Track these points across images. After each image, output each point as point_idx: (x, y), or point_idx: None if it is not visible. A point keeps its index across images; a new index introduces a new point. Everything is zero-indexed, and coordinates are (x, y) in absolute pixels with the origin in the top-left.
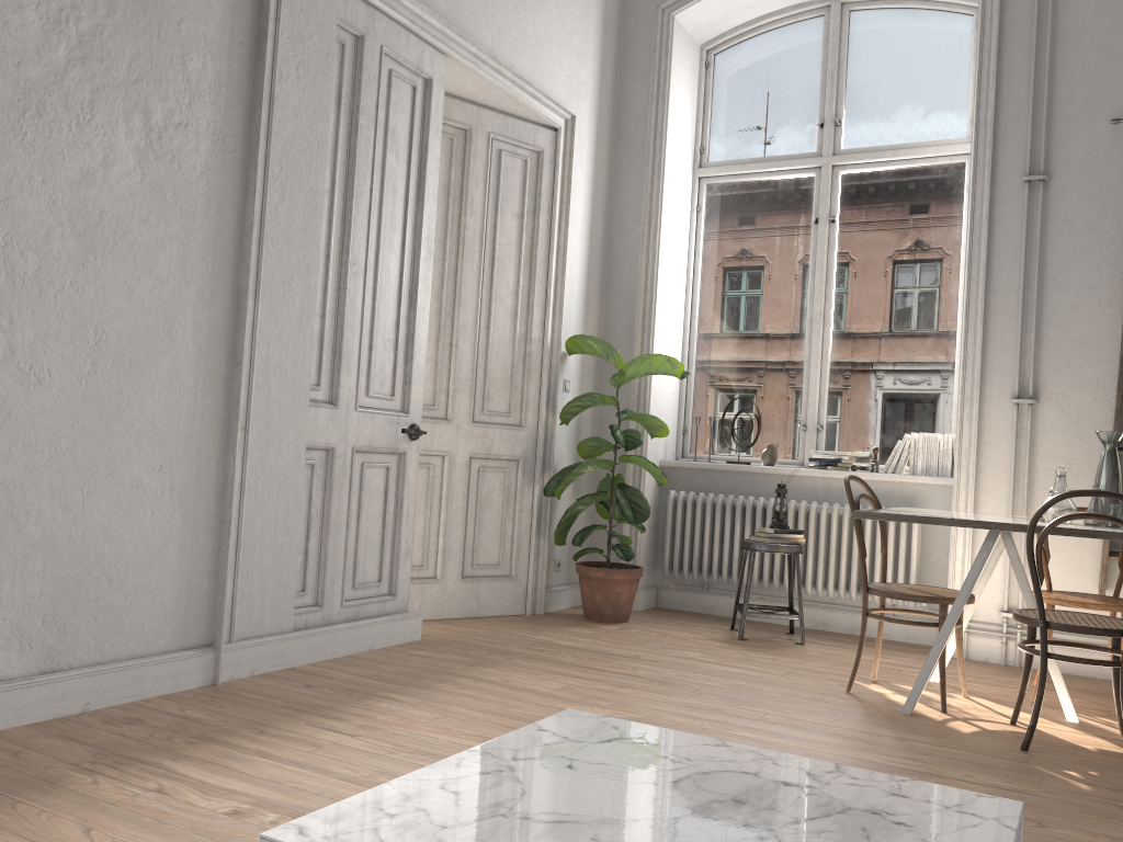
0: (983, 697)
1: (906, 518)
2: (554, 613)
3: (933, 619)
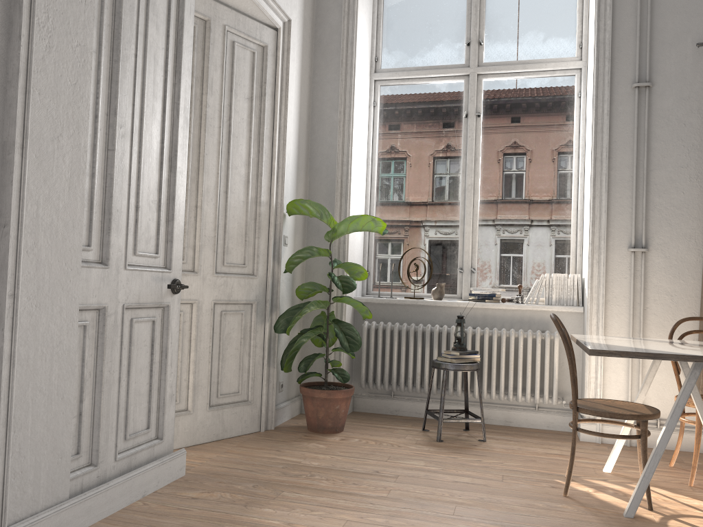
0: (656, 486)
1: (636, 354)
2: (281, 427)
3: (566, 412)
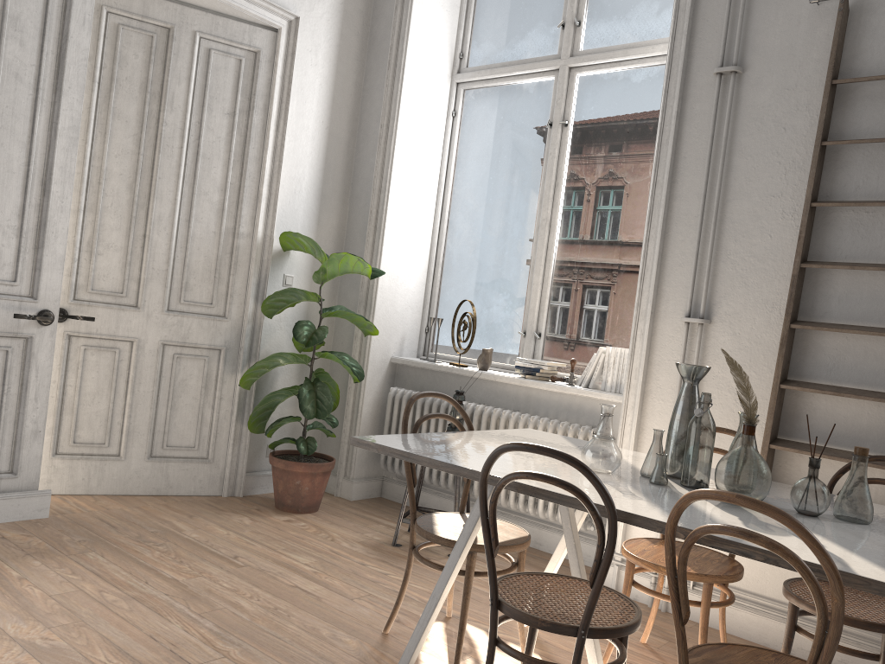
0: (544, 656)
1: (392, 451)
2: (256, 496)
3: None
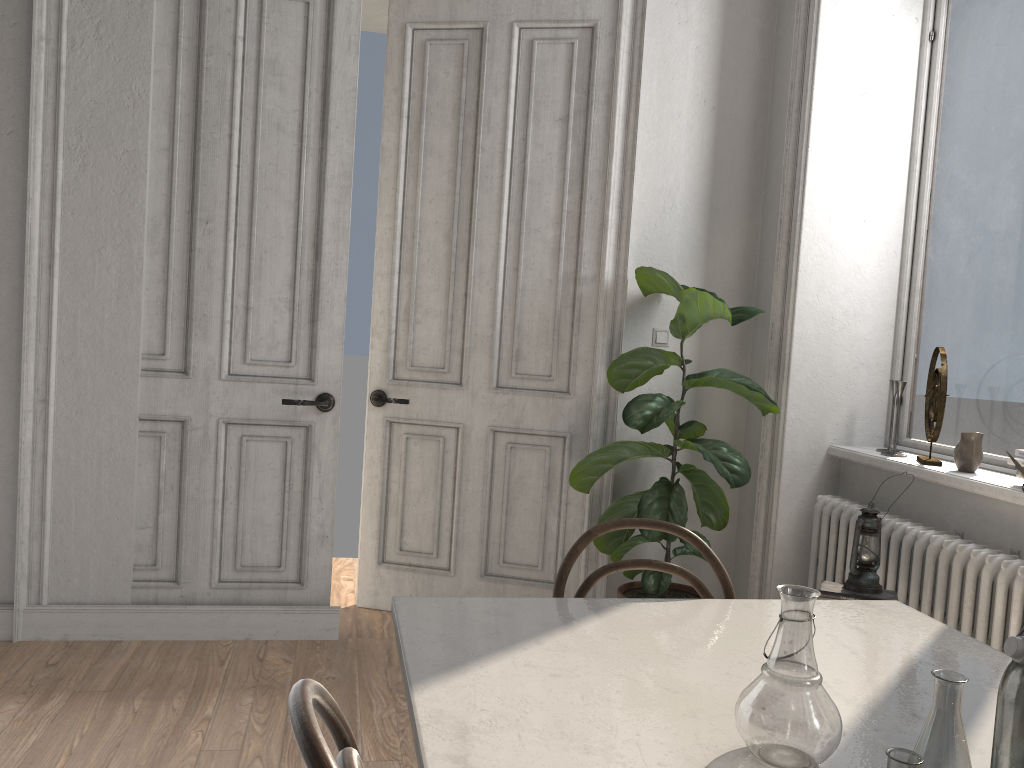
0: None
1: (397, 636)
2: None
3: None
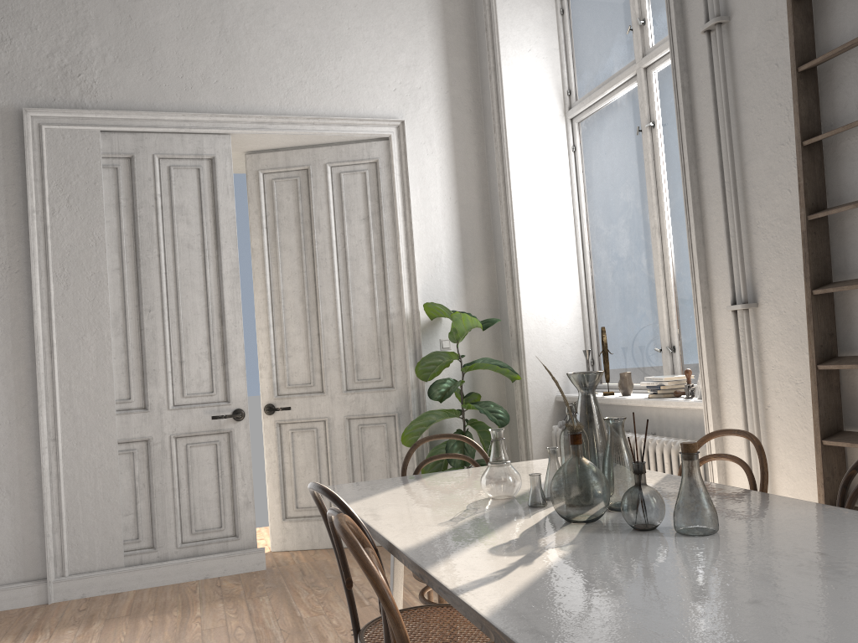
0: None
1: None
2: None
3: None
